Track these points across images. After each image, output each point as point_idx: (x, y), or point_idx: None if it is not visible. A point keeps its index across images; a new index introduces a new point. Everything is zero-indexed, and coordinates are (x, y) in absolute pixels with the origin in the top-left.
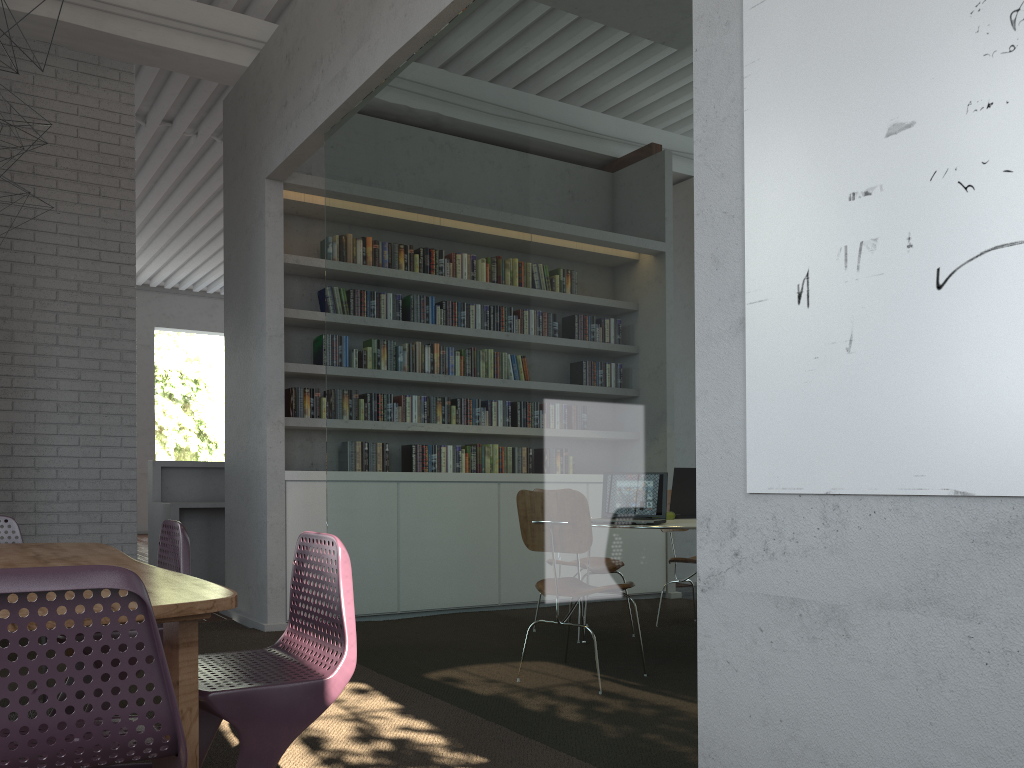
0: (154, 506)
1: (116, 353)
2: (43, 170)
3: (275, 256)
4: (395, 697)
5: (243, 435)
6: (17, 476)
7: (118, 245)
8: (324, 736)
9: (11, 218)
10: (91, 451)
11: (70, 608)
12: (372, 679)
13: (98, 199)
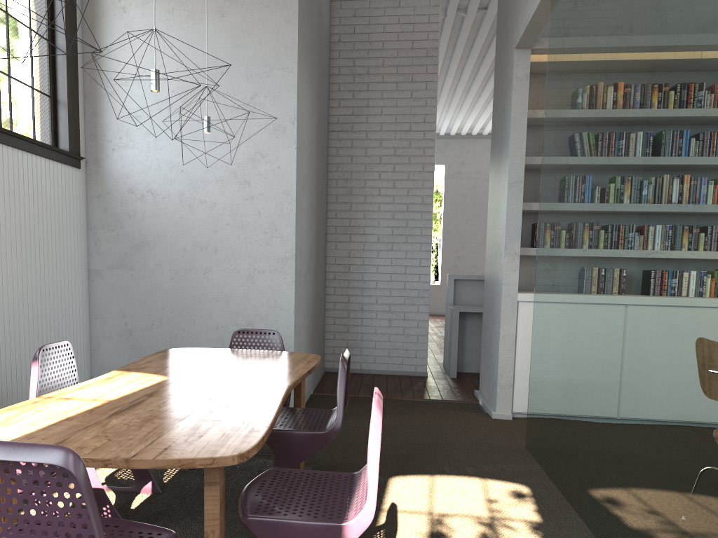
0: (447, 308)
1: (418, 198)
2: (374, 70)
3: (519, 115)
4: (543, 509)
5: (493, 262)
6: (351, 286)
7: (423, 117)
8: (450, 535)
9: (352, 108)
10: (399, 269)
11: (35, 472)
12: (538, 485)
13: (410, 84)
